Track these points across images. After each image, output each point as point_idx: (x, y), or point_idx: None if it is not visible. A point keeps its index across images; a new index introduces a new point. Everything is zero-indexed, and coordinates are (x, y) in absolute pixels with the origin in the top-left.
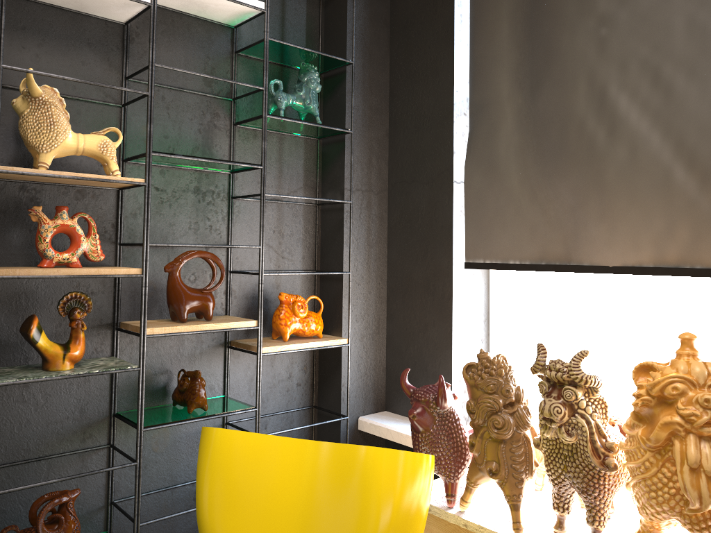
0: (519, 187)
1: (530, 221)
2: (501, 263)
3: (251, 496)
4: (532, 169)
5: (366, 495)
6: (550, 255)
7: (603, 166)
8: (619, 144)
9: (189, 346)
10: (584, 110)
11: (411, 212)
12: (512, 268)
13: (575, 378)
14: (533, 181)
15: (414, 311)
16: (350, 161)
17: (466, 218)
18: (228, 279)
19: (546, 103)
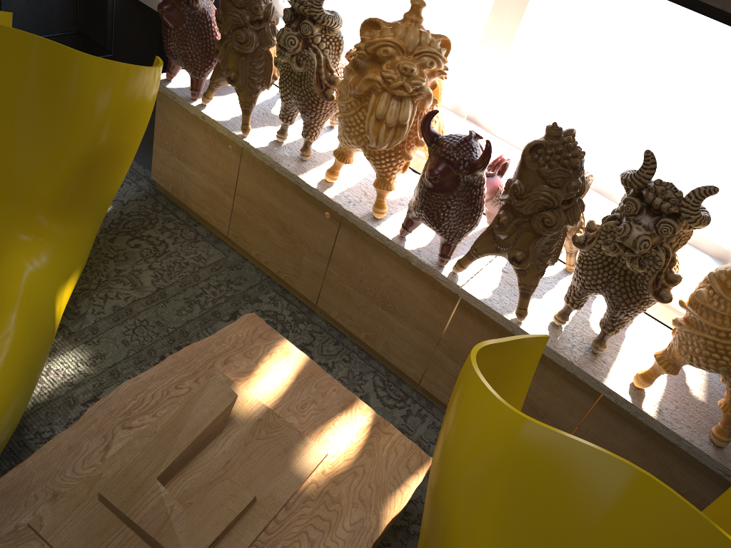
0: None
1: None
2: None
3: None
4: None
5: (78, 99)
6: None
7: None
8: None
9: None
10: None
11: None
12: None
13: (314, 16)
14: None
15: None
16: None
17: None
18: None
19: None
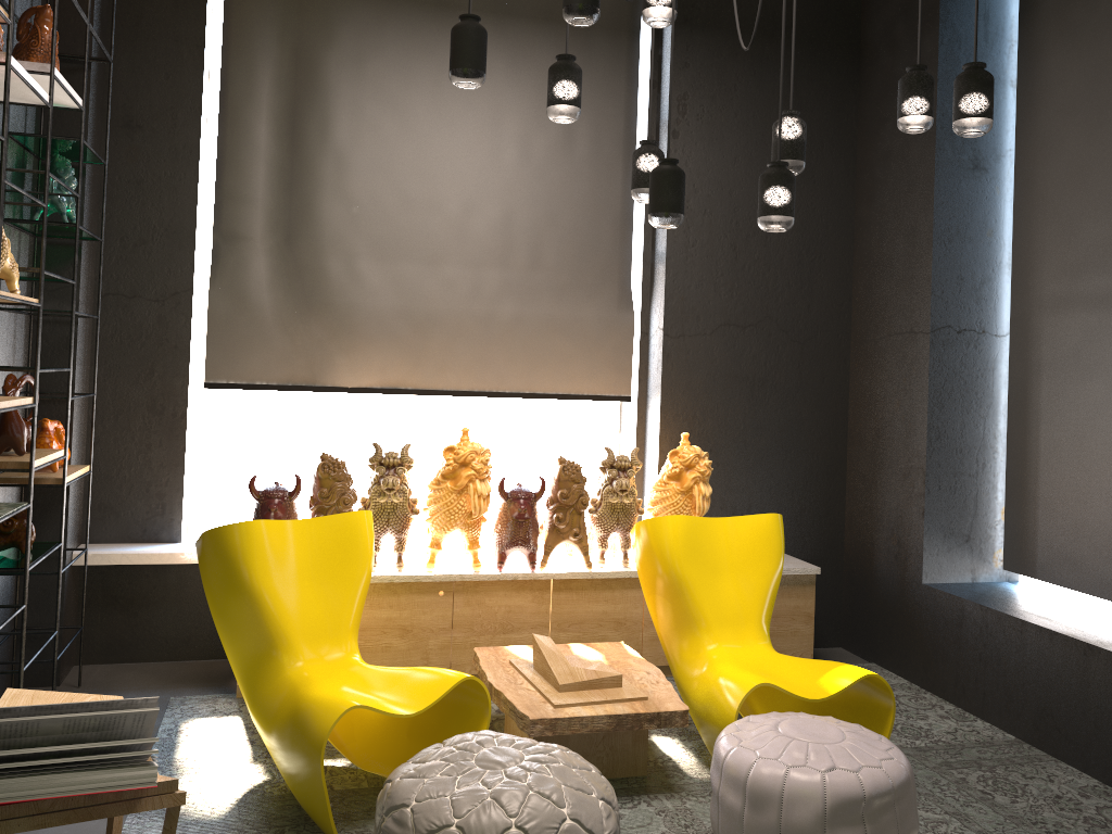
0: (272, 318)
1: (281, 349)
2: (248, 384)
3: (281, 563)
4: (283, 304)
5: (360, 540)
6: (297, 377)
7: (351, 313)
8: (364, 298)
9: None
10: (337, 266)
11: (131, 328)
12: (260, 388)
13: (407, 461)
14: (284, 315)
15: (133, 433)
16: (83, 269)
17: (209, 341)
18: None
19: (302, 252)
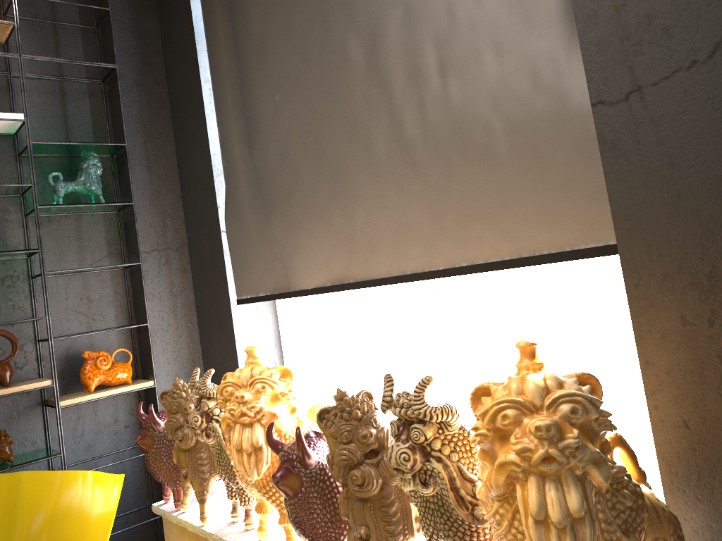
0: (254, 231)
1: (265, 259)
2: (255, 296)
3: None
4: (260, 215)
5: (17, 509)
6: (280, 285)
7: (290, 208)
8: (297, 188)
9: (4, 410)
10: (275, 162)
11: (202, 261)
12: (261, 299)
13: (203, 392)
14: (262, 225)
15: (216, 347)
16: (142, 227)
17: (232, 262)
18: (37, 347)
19: (257, 159)
